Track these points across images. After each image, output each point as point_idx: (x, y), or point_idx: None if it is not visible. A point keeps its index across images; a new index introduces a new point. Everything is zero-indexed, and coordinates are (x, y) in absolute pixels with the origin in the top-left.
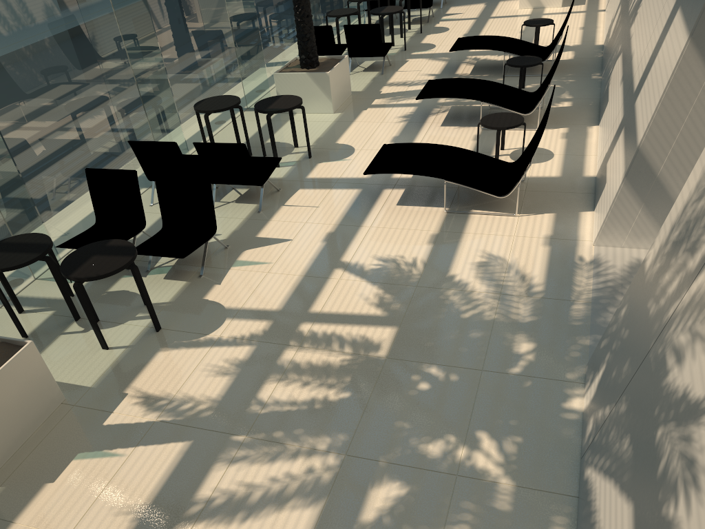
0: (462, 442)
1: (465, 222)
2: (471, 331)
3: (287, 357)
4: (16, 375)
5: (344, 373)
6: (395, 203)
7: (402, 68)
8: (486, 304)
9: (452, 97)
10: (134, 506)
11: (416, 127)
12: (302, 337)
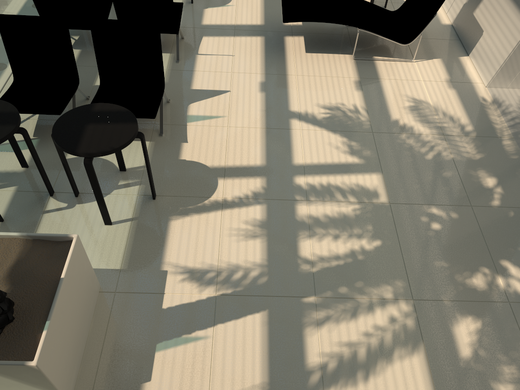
0: (495, 272)
1: (374, 68)
2: (442, 171)
3: (302, 212)
4: (73, 276)
5: (363, 222)
6: (303, 51)
7: None
8: (438, 145)
9: None
10: (254, 388)
11: None
12: (303, 190)
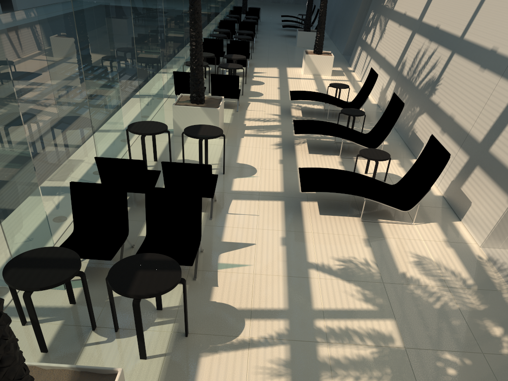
0: None
1: (380, 228)
2: (451, 319)
3: (323, 353)
4: None
5: (382, 365)
6: (318, 213)
7: (249, 108)
8: (444, 296)
9: (322, 134)
10: None
11: (291, 153)
12: (323, 333)
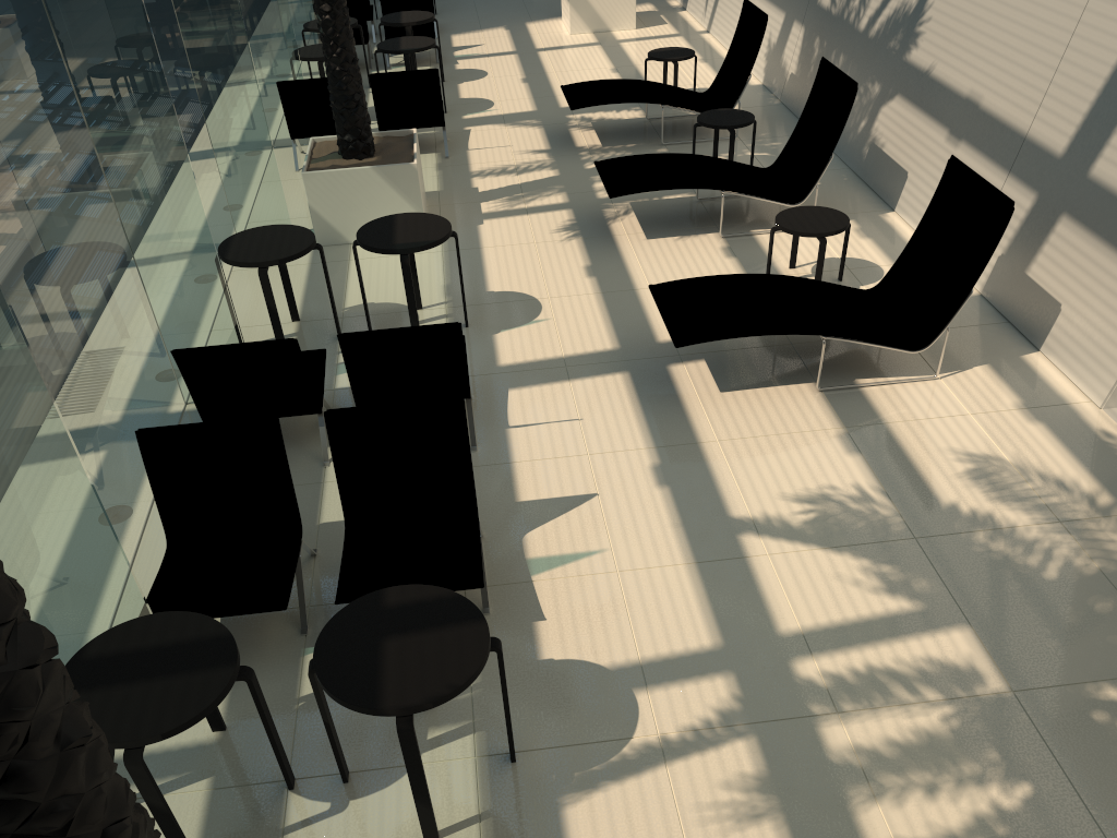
0: None
1: (867, 403)
2: (1091, 601)
3: (838, 741)
4: None
5: (976, 745)
6: (715, 389)
7: (473, 144)
8: (1059, 546)
9: (674, 188)
10: None
11: (607, 245)
12: (822, 690)
